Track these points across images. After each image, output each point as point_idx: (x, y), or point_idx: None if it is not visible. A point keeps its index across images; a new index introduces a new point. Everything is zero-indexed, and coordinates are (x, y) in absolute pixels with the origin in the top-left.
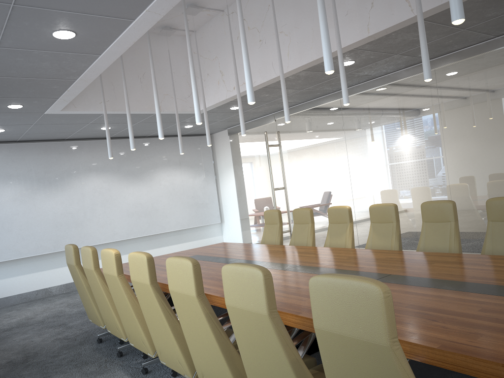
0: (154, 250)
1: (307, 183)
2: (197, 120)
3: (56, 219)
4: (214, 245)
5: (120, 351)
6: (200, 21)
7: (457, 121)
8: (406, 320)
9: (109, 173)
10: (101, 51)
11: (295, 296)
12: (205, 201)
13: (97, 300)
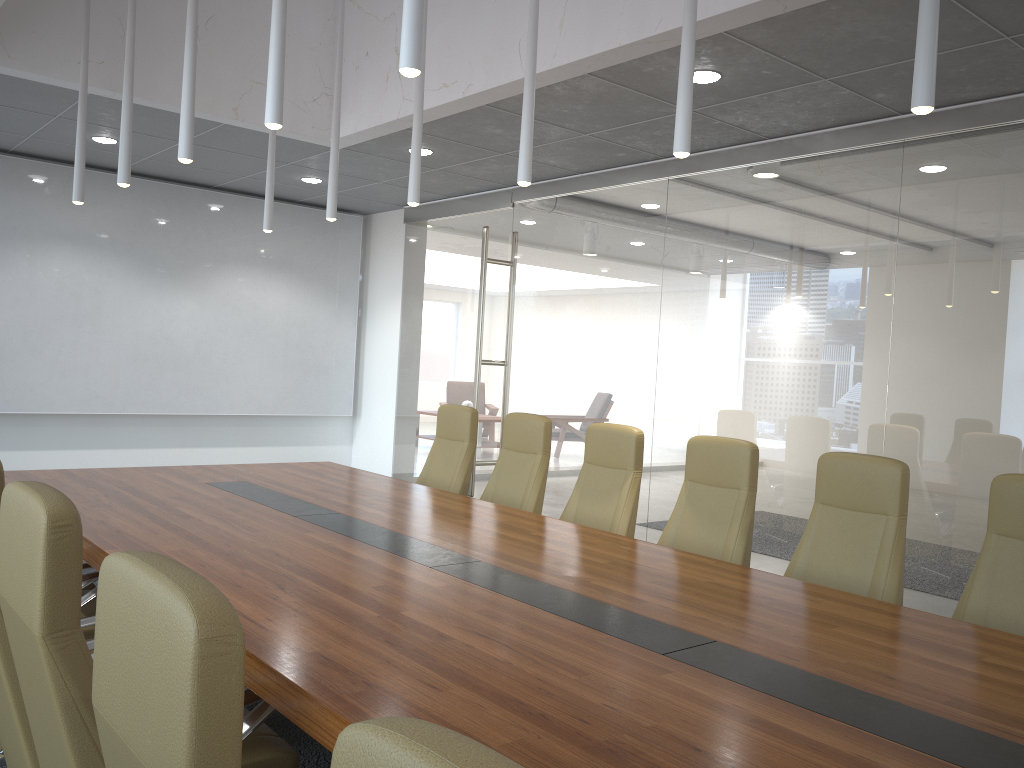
0: (183, 451)
1: (557, 361)
2: (268, 115)
3: None
4: (304, 465)
5: None
6: None
7: (935, 275)
8: None
9: (104, 252)
10: None
11: (419, 667)
12: (326, 361)
13: None
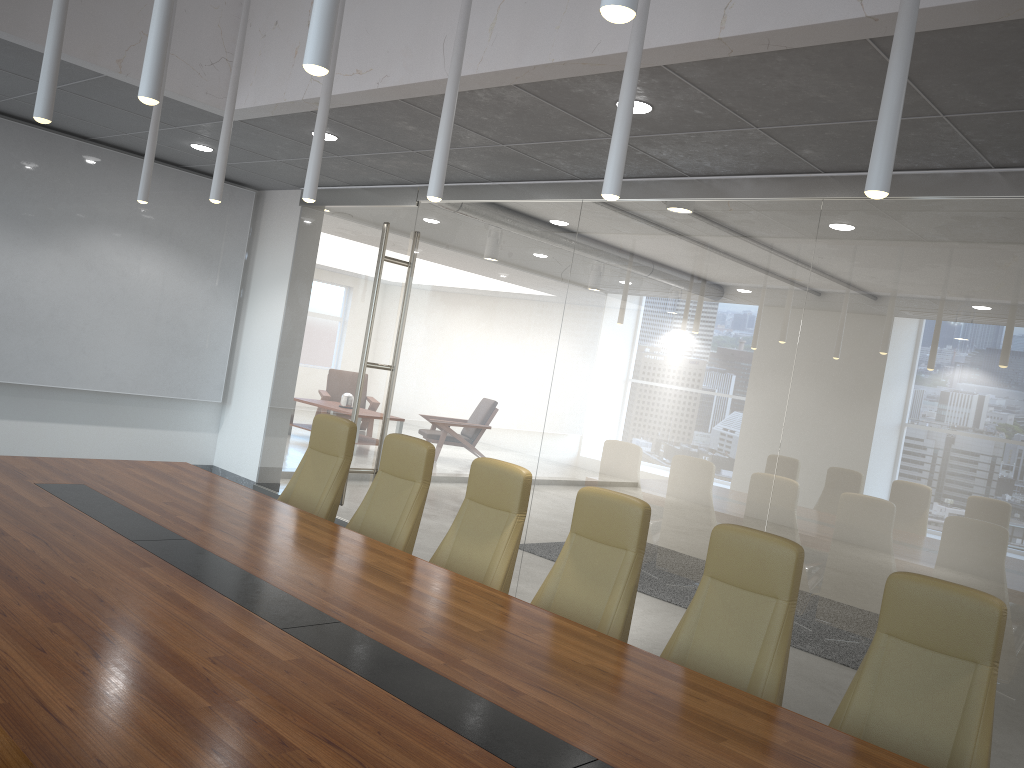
0: (25, 424)
1: (447, 374)
2: (143, 87)
3: None
4: (156, 465)
5: None
6: None
7: (839, 340)
8: None
9: None
10: None
11: None
12: (199, 341)
13: None
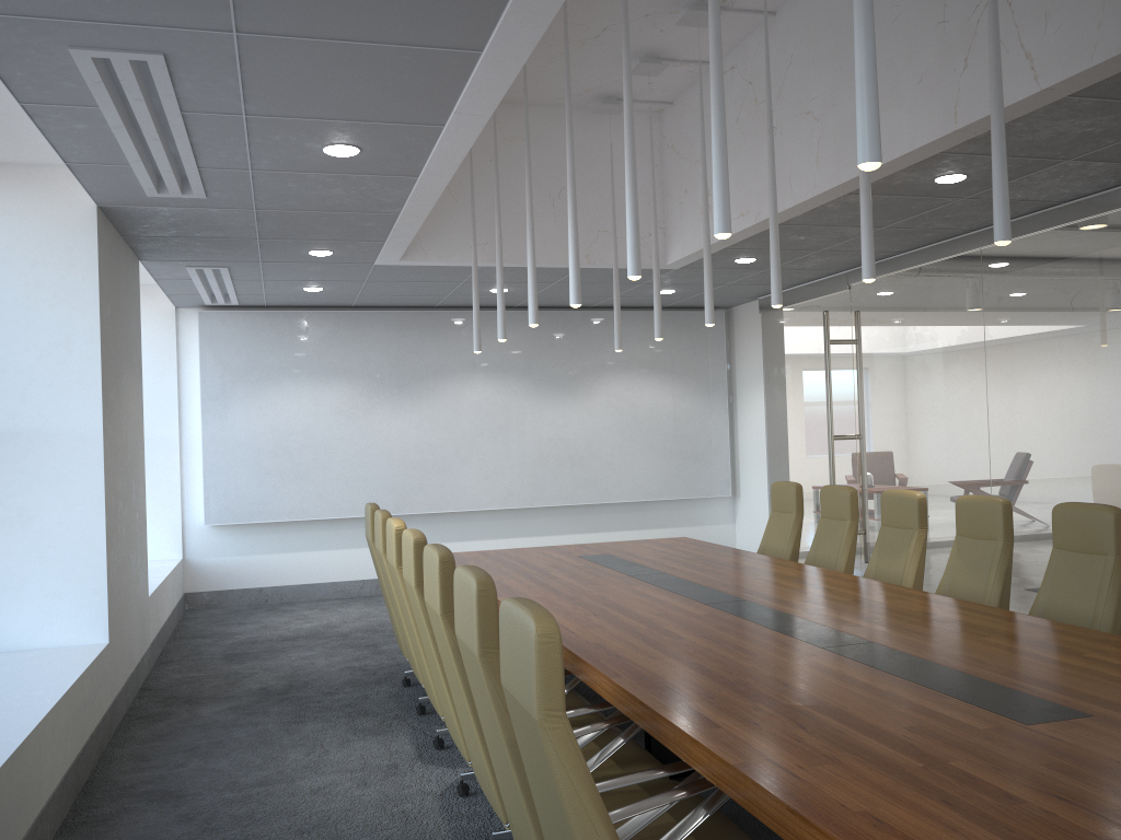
0: (585, 536)
1: (901, 431)
2: (571, 299)
3: (406, 455)
4: (661, 540)
5: (427, 705)
6: (675, 85)
7: None
8: (758, 718)
9: (508, 375)
10: (415, 171)
11: (653, 650)
12: (702, 447)
13: (393, 608)
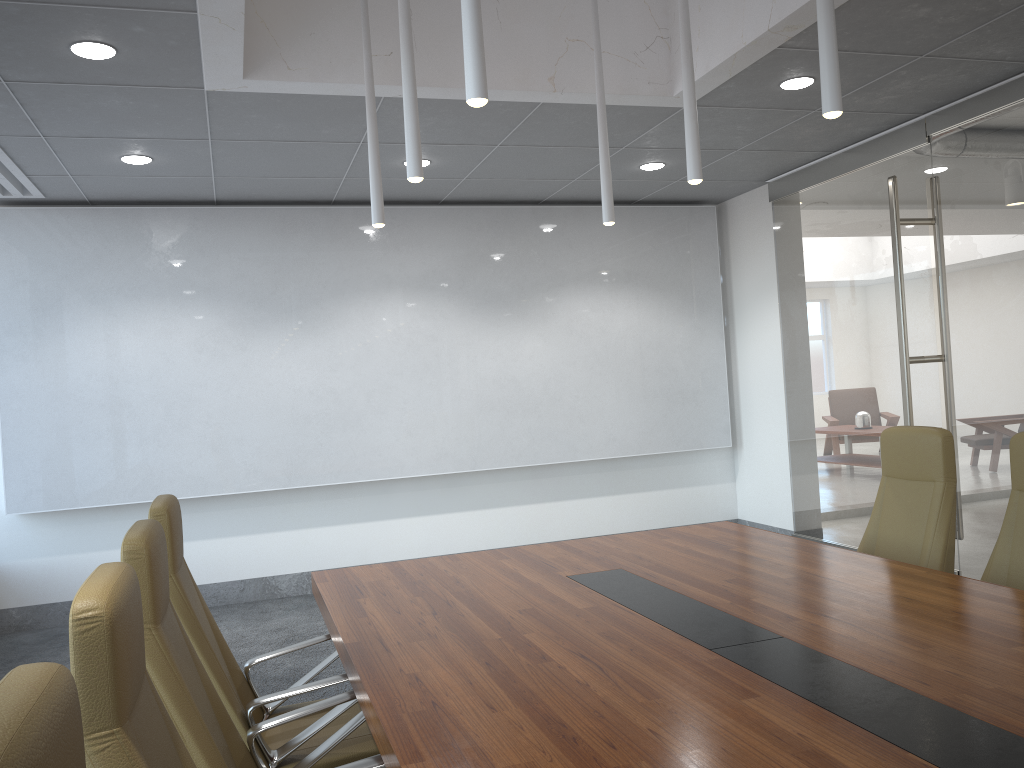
0: (544, 506)
1: None
2: None
3: (297, 406)
4: (694, 530)
5: None
6: None
7: None
8: None
9: (436, 293)
10: None
11: None
12: (693, 384)
13: None
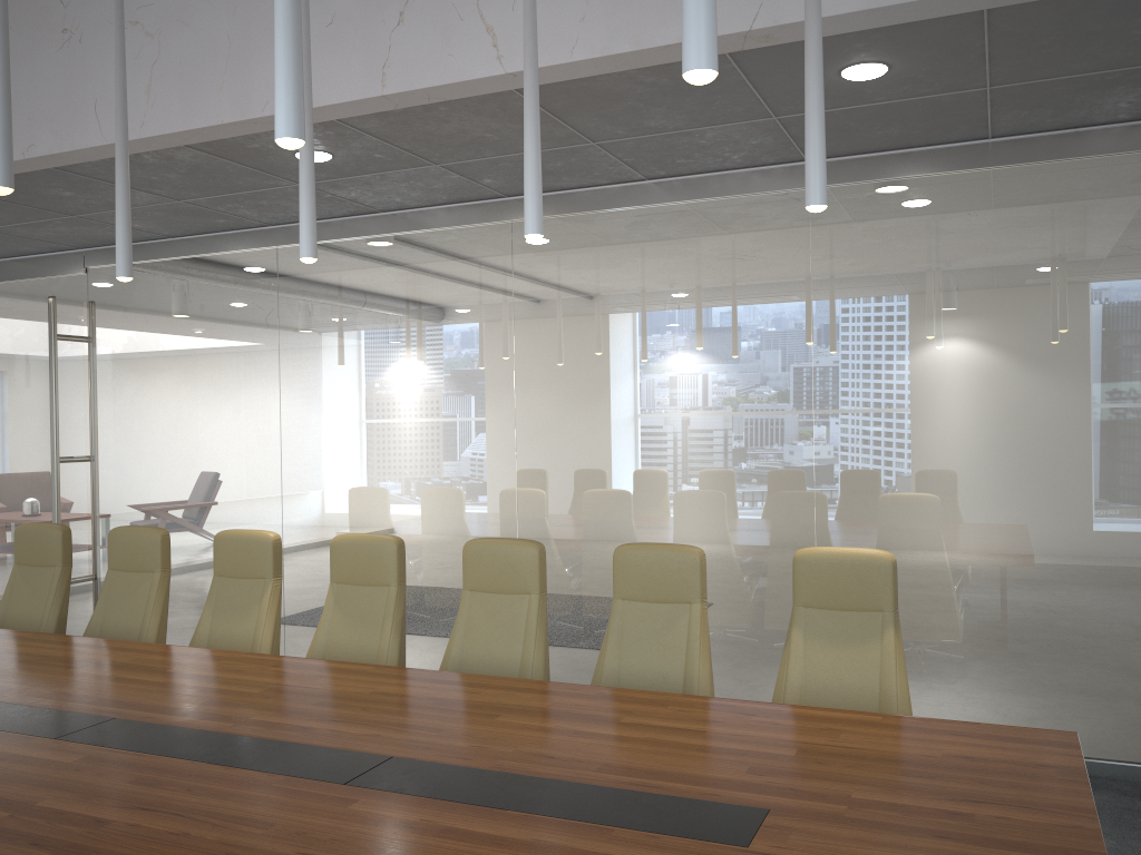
0: None
1: (161, 452)
2: None
3: None
4: None
5: None
6: None
7: (550, 351)
8: None
9: None
10: None
11: None
12: None
13: None
